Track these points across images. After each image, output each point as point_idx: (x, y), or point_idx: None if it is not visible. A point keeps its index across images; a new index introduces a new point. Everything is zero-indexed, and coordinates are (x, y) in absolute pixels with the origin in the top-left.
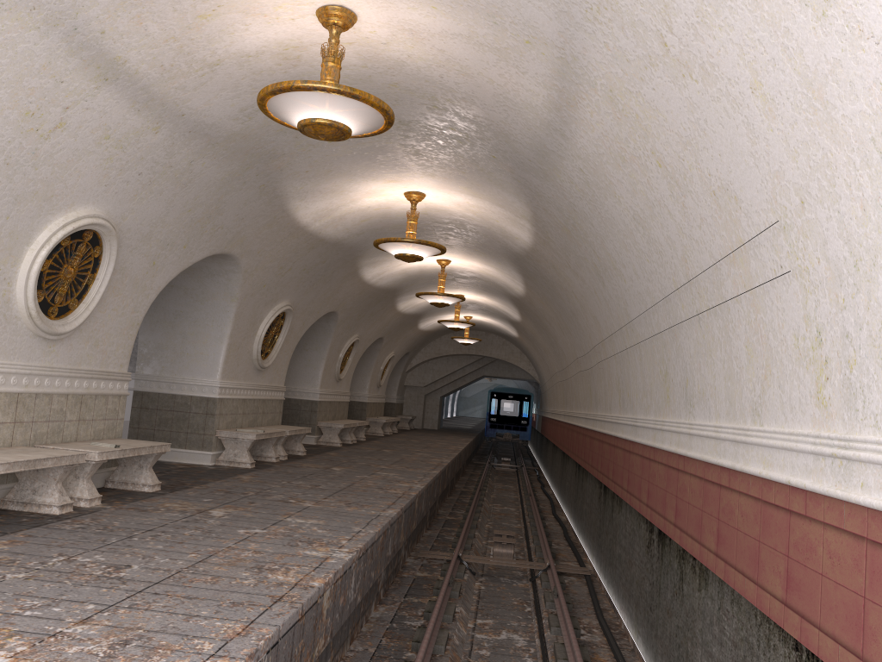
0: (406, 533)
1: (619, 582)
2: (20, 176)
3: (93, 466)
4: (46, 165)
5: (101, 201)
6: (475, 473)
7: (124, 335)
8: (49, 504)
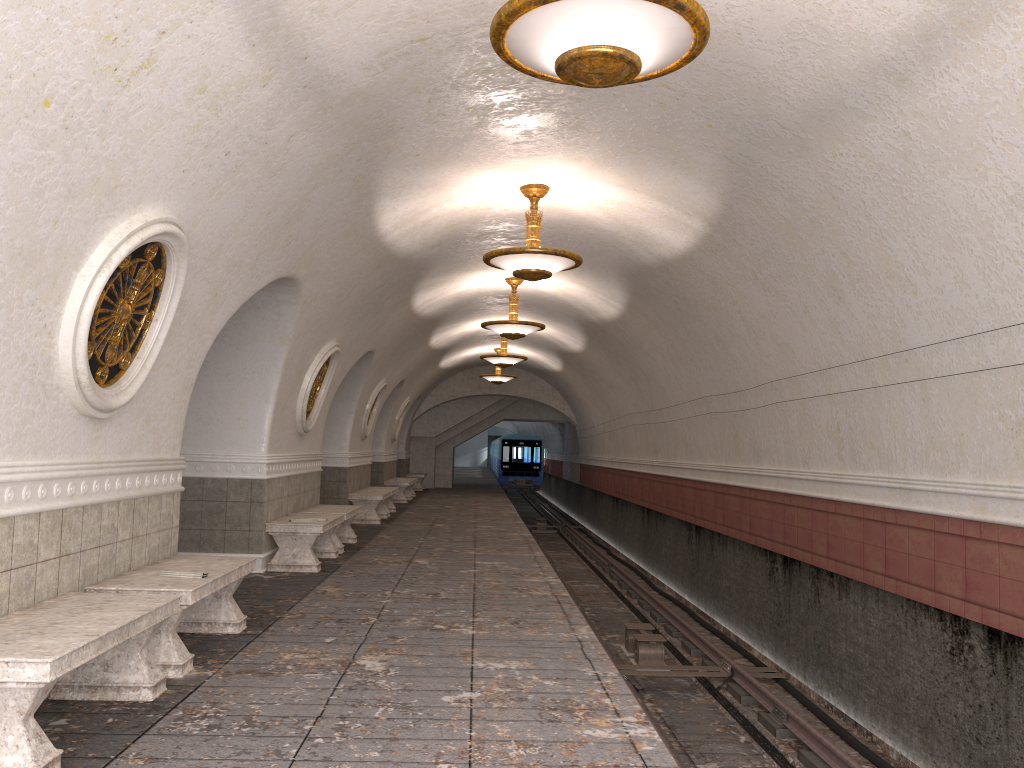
0: None
1: (857, 691)
2: (80, 150)
3: (182, 613)
4: (117, 133)
5: (173, 196)
6: None
7: (177, 403)
8: (135, 686)
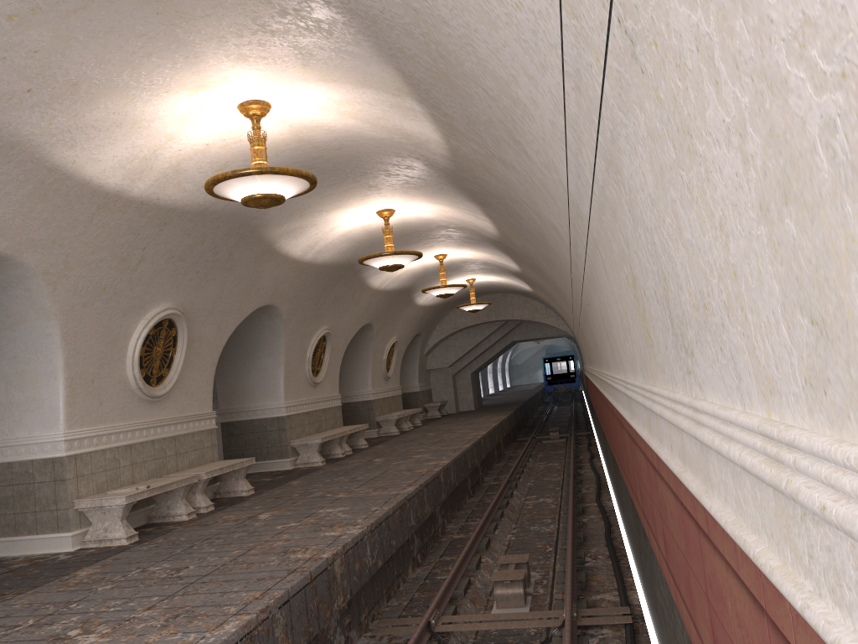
0: (304, 633)
1: None
2: None
3: None
4: None
5: None
6: (515, 455)
7: None
8: None
